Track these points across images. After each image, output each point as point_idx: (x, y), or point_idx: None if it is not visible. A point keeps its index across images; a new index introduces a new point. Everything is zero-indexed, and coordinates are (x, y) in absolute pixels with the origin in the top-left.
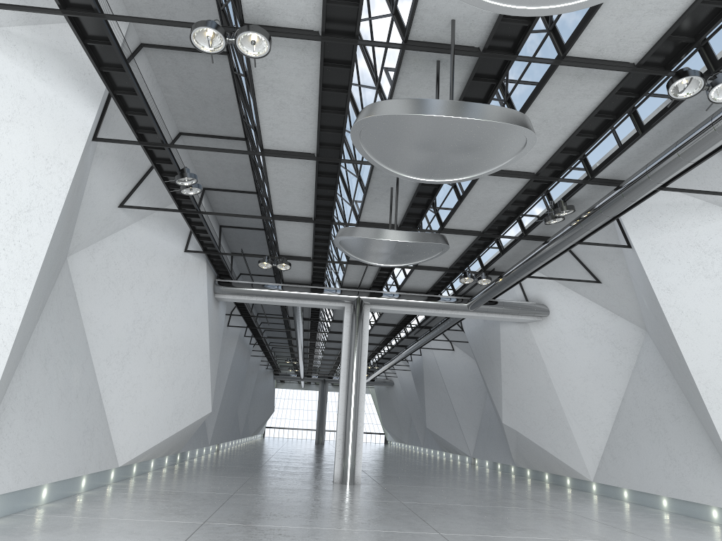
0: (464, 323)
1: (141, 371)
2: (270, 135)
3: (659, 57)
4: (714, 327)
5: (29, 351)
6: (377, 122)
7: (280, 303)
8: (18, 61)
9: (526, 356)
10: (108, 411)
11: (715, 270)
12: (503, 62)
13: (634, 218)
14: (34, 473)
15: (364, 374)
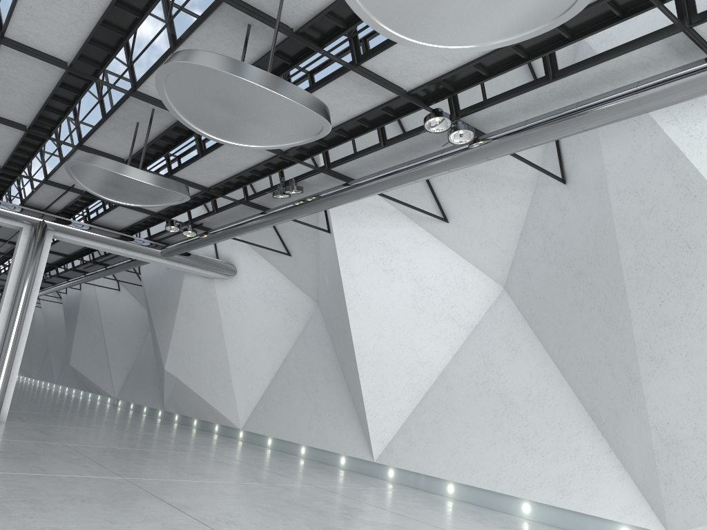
0: (143, 267)
1: None
2: (21, 25)
3: (424, 93)
4: (380, 312)
5: None
6: (196, 71)
7: None
8: None
9: (204, 310)
10: None
11: (391, 266)
12: (306, 49)
13: (339, 209)
14: None
15: (32, 305)
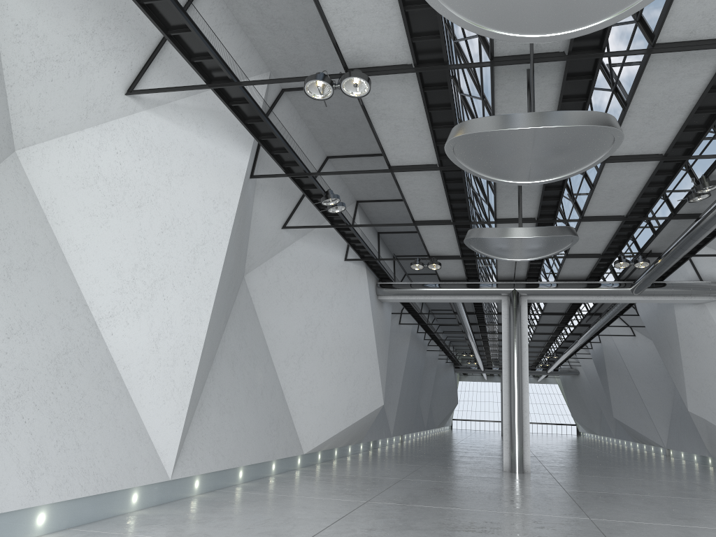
0: (638, 307)
1: (315, 370)
2: (393, 154)
3: None
4: None
5: (218, 357)
6: (464, 140)
7: (439, 301)
8: (185, 126)
9: (706, 339)
10: (290, 405)
11: None
12: (594, 59)
13: None
14: (230, 457)
15: (525, 365)
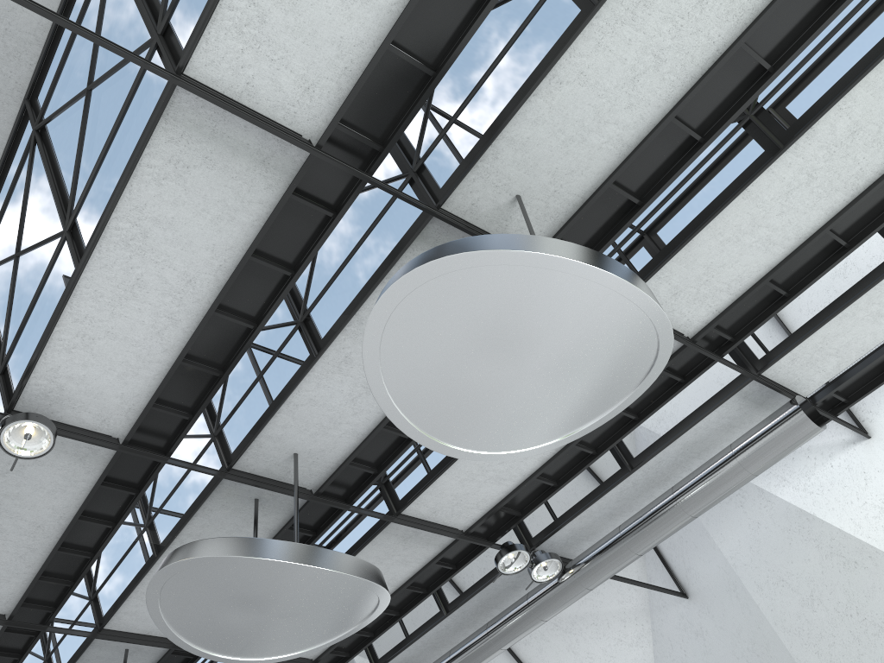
0: None
1: None
2: None
3: (485, 527)
4: None
5: None
6: (205, 566)
7: None
8: None
9: None
10: None
11: None
12: (330, 511)
13: None
14: None
15: None
